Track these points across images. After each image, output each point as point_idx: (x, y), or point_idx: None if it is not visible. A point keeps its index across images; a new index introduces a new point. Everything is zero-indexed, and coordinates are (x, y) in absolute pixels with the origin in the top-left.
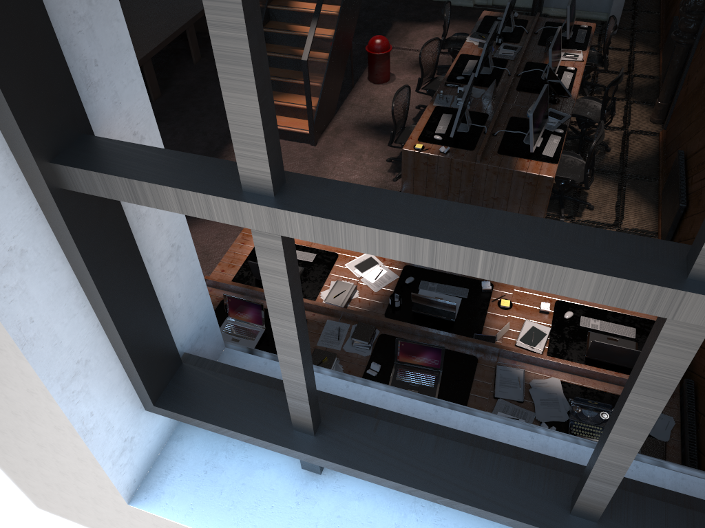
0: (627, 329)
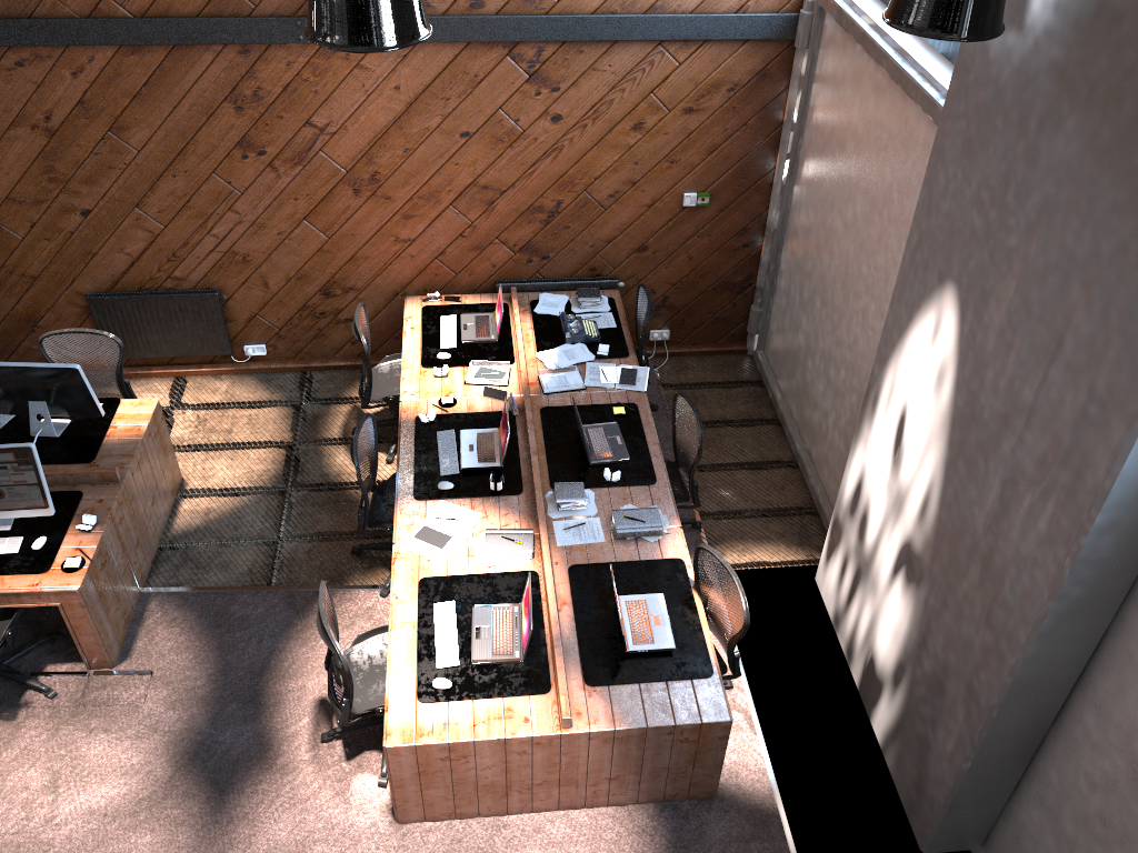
0: (446, 320)
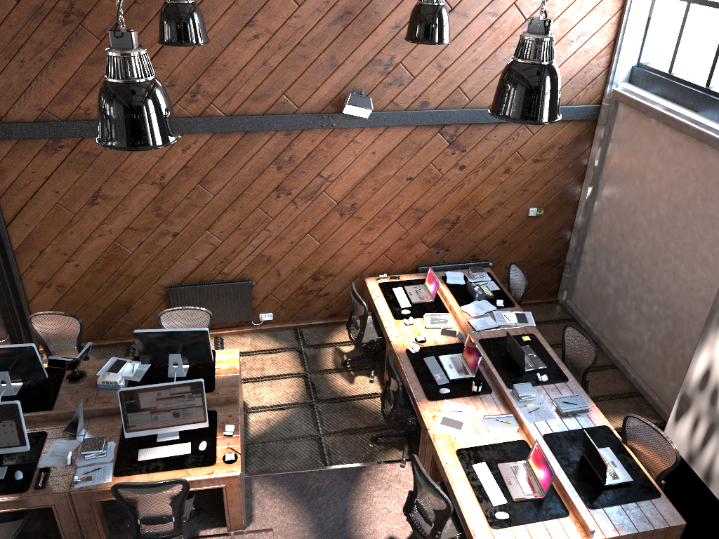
0: (396, 290)
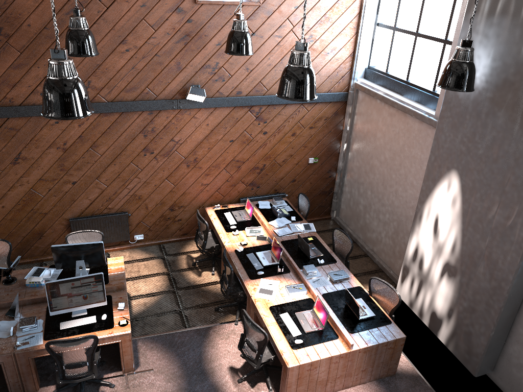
0: (226, 214)
